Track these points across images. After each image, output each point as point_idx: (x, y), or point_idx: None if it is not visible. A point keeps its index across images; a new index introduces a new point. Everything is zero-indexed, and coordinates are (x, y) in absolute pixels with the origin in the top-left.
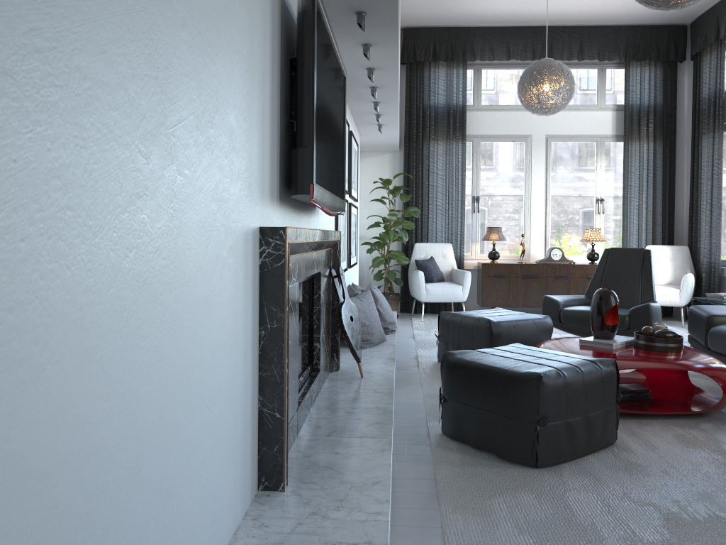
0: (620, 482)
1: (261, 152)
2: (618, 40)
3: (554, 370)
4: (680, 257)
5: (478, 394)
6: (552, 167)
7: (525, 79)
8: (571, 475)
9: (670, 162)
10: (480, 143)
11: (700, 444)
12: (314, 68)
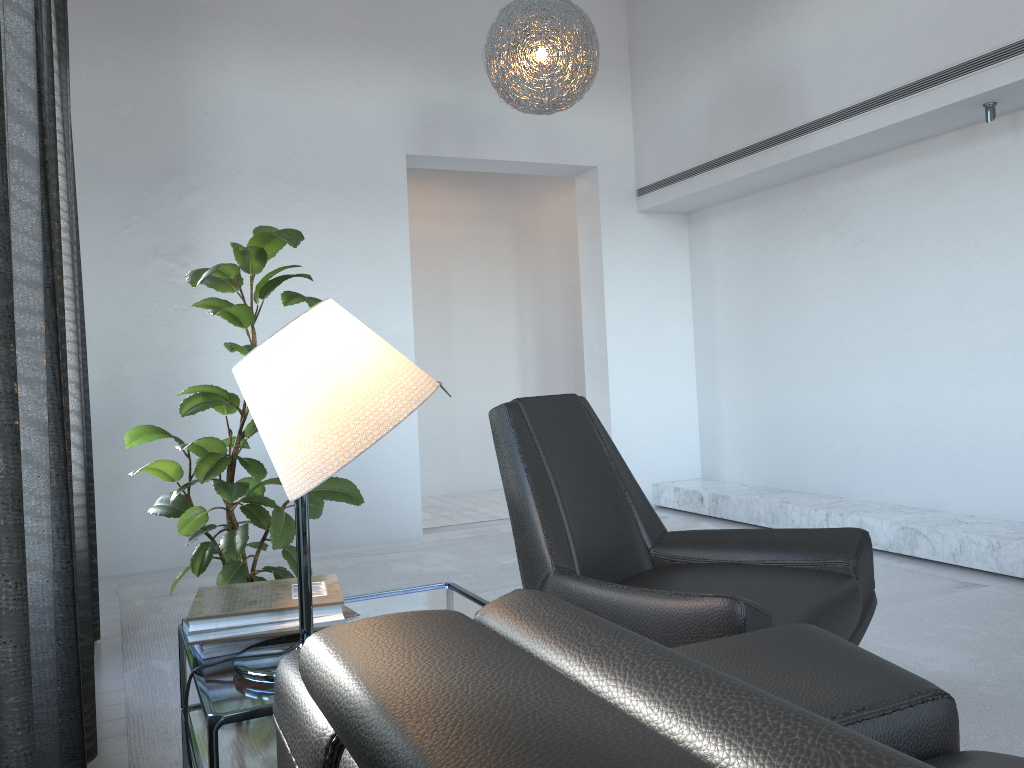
0: None
1: None
2: None
3: None
4: None
5: None
6: None
7: None
8: None
9: None
10: None
11: None
12: None
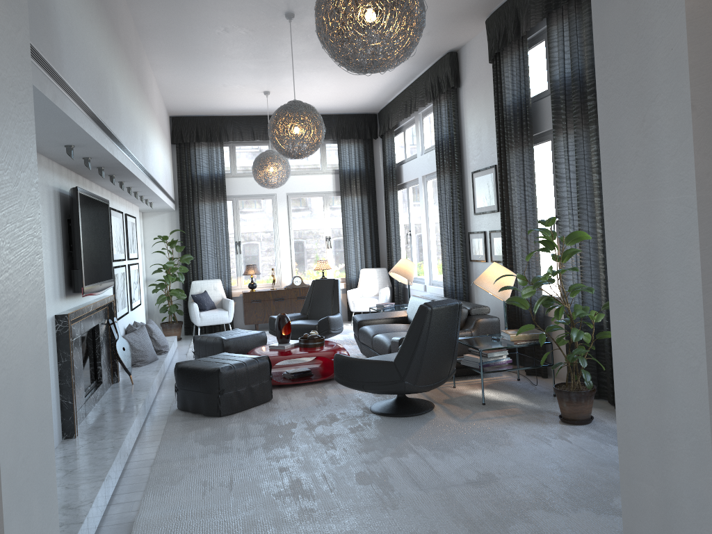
0: (259, 416)
1: (53, 279)
2: (331, 124)
3: (229, 365)
4: (382, 276)
5: (192, 383)
6: (293, 216)
7: (255, 165)
8: (237, 417)
9: (373, 209)
10: (238, 201)
11: (315, 394)
12: (80, 230)
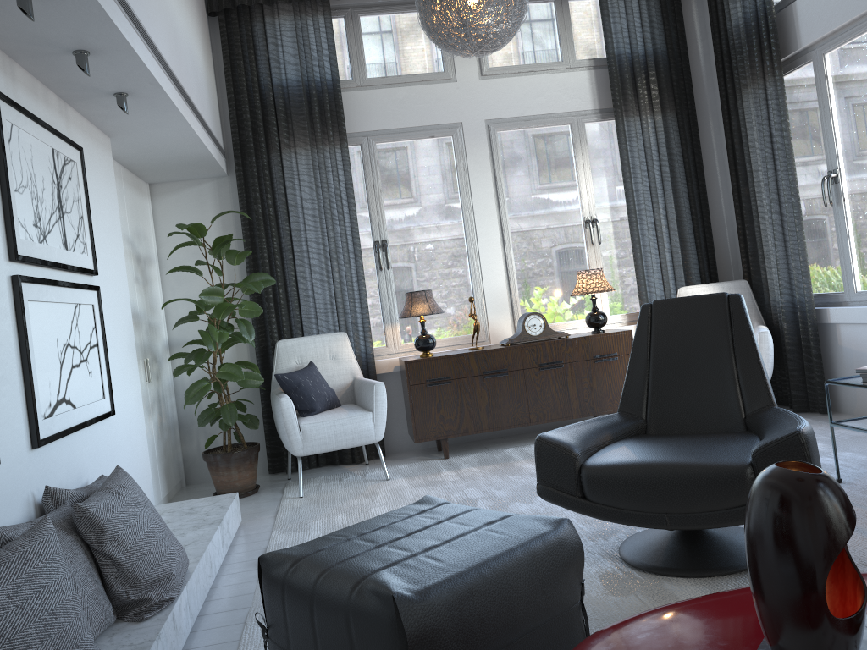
0: None
1: None
2: None
3: None
4: None
5: None
6: (505, 174)
7: None
8: None
9: (692, 145)
10: (375, 146)
11: None
12: None
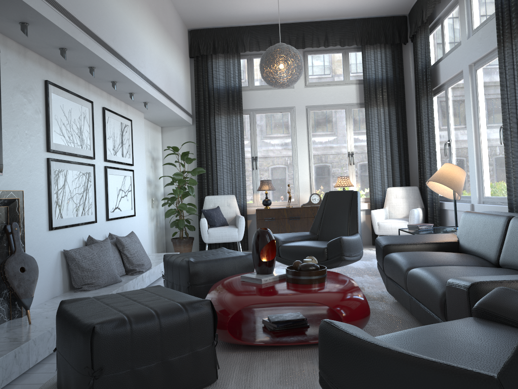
0: None
1: None
2: (354, 29)
3: (121, 317)
4: (412, 196)
5: (64, 344)
6: (312, 130)
7: (262, 60)
8: None
9: (402, 122)
10: (255, 115)
11: (296, 379)
12: None
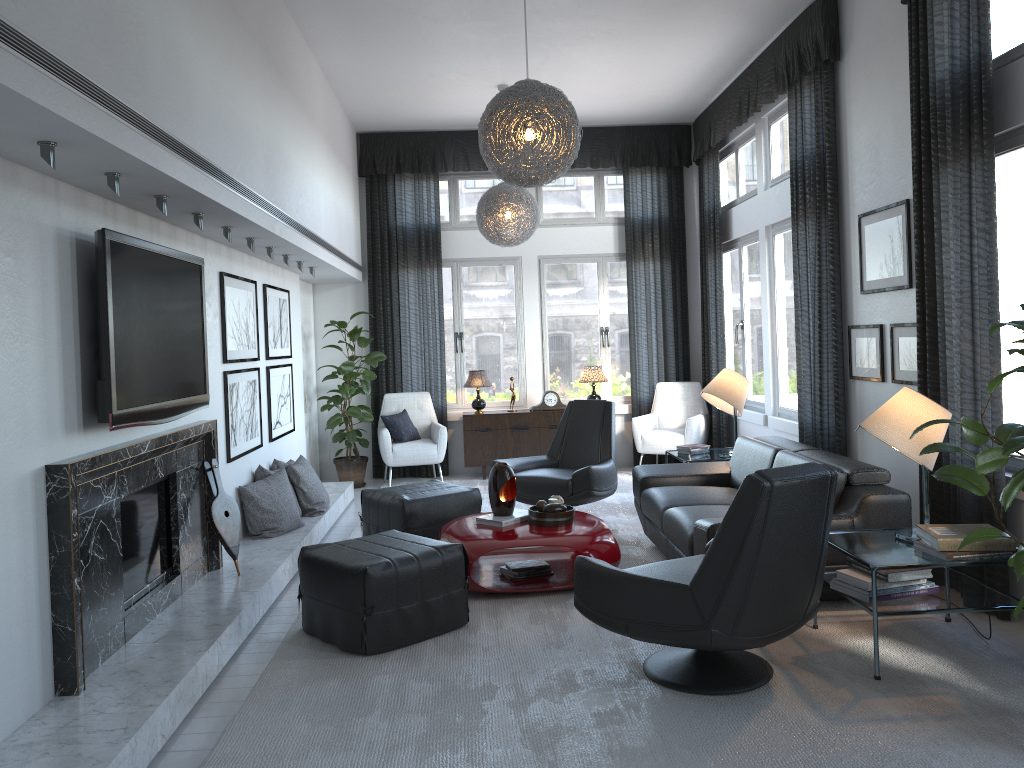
0: (434, 662)
1: (45, 399)
2: (613, 143)
3: (386, 560)
4: (692, 396)
5: (322, 588)
6: (548, 293)
7: (480, 207)
8: (394, 659)
9: (681, 284)
10: (460, 269)
11: (546, 619)
12: (108, 308)
